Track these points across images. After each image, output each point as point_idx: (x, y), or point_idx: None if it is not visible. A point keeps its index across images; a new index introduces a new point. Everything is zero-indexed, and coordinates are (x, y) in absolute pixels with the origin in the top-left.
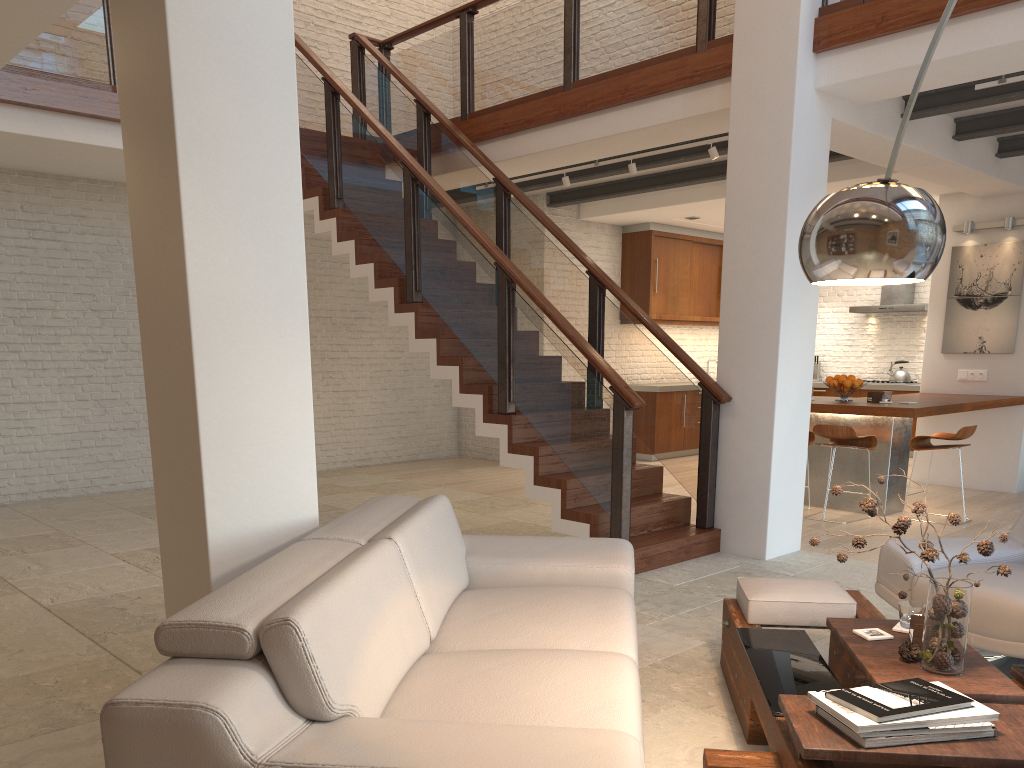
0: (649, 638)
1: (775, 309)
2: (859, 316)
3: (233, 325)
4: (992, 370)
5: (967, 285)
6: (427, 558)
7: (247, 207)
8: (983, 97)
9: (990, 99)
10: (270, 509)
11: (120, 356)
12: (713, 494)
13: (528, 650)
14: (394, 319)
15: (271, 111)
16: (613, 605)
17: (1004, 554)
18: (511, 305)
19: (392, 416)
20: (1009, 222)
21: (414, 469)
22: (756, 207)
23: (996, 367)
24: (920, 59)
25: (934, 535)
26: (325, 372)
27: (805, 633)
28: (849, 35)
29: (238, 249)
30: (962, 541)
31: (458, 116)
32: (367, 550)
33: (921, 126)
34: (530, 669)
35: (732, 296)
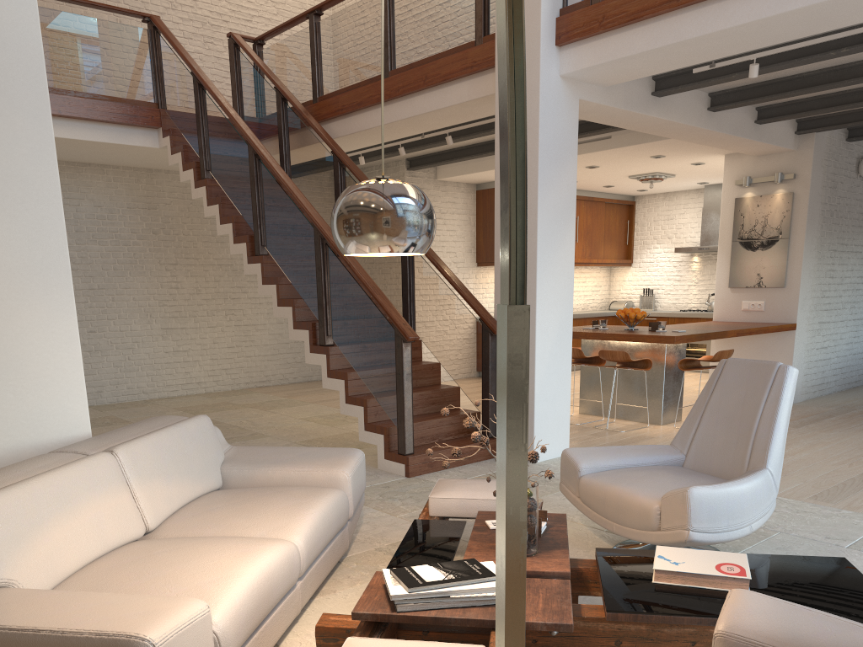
0: (391, 527)
1: (532, 258)
2: (685, 255)
3: (2, 286)
4: (768, 301)
5: (747, 230)
6: (158, 466)
7: (9, 195)
8: (712, 77)
9: (716, 79)
10: (46, 428)
11: None
12: (494, 409)
13: (211, 537)
14: (247, 269)
15: (26, 119)
16: (308, 502)
17: (664, 459)
18: (325, 257)
19: (288, 345)
20: (778, 177)
21: (303, 389)
22: None
23: (771, 299)
24: (632, 51)
25: None
26: (228, 310)
27: (464, 523)
28: (580, 31)
29: (3, 227)
30: (632, 448)
31: (311, 99)
32: (75, 461)
33: (674, 101)
34: (191, 552)
35: None
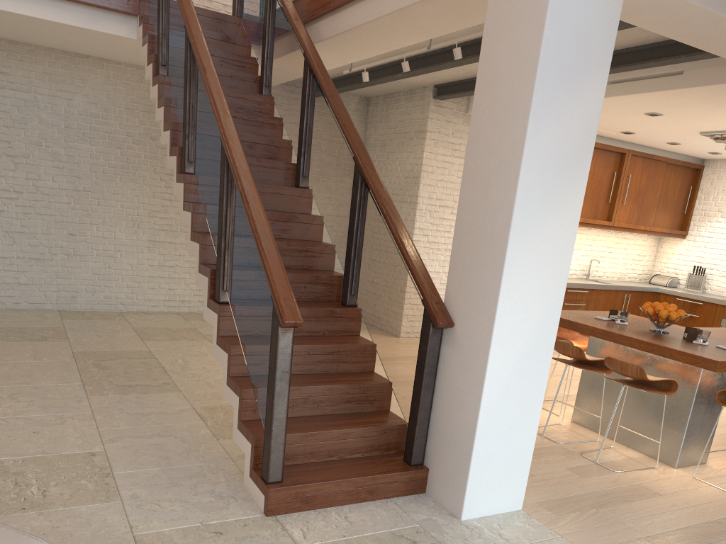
0: None
1: (505, 224)
2: None
3: None
4: None
5: None
6: None
7: None
8: None
9: None
10: None
11: (30, 197)
12: (425, 428)
13: None
14: (175, 188)
15: None
16: None
17: None
18: (229, 185)
19: None
20: None
21: None
22: (503, 90)
23: None
24: None
25: (711, 516)
26: None
27: None
28: None
29: None
30: None
31: None
32: None
33: None
34: None
35: (468, 201)
